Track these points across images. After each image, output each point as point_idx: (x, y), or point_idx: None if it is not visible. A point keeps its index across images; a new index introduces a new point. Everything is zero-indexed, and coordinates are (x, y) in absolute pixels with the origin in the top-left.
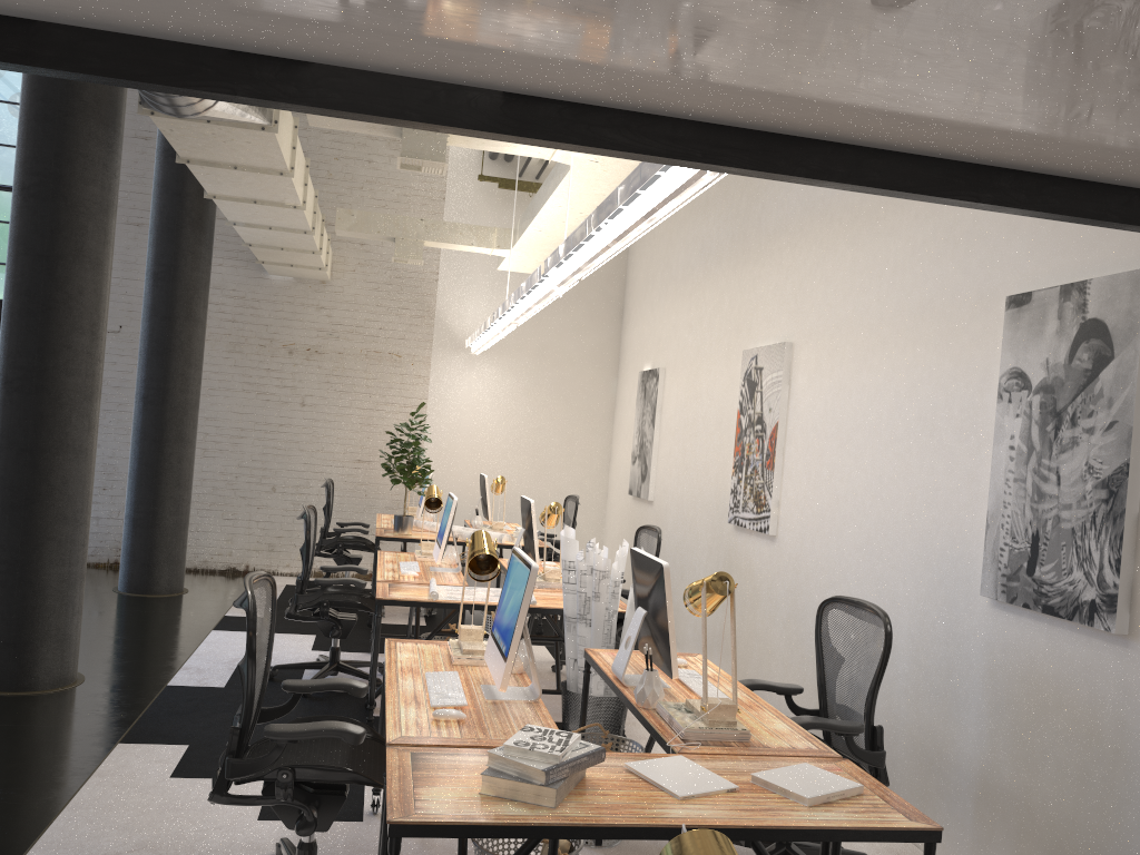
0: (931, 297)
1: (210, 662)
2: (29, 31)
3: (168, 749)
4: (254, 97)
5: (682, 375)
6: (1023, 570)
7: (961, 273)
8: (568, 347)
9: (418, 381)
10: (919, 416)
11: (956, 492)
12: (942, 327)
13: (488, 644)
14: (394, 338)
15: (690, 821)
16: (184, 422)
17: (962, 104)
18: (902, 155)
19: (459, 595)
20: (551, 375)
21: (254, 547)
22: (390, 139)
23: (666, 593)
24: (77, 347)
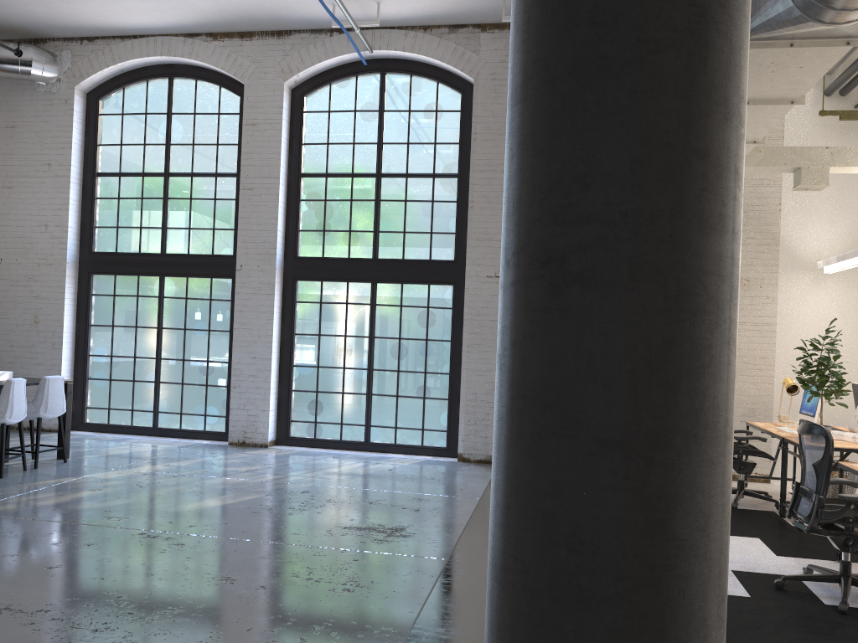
0: None
1: None
2: None
3: None
4: None
5: None
6: None
7: None
8: None
9: (766, 301)
10: None
11: None
12: None
13: None
14: (742, 265)
15: None
16: None
17: None
18: None
19: None
20: None
21: None
22: None
23: None
24: None
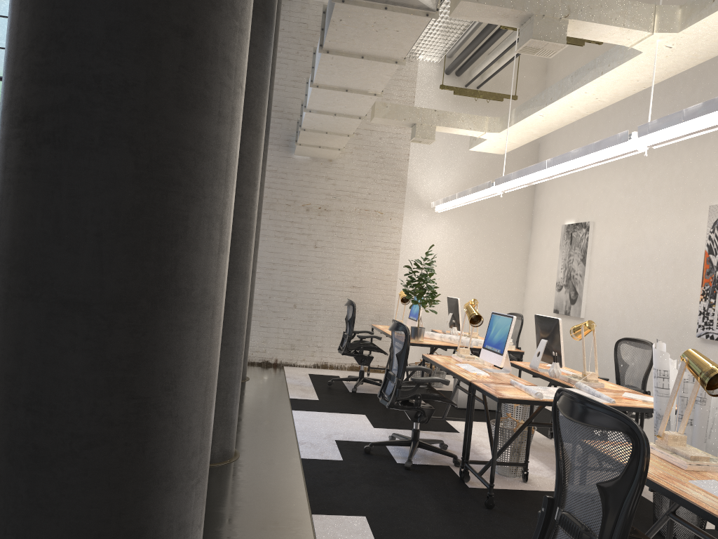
0: None
1: (314, 438)
2: None
3: (354, 521)
4: None
5: (618, 226)
6: None
7: None
8: (497, 208)
9: (394, 231)
10: None
11: None
12: None
13: None
14: (378, 201)
15: None
16: None
17: None
18: None
19: (547, 394)
20: (485, 228)
21: (281, 346)
22: None
23: None
24: (245, 196)
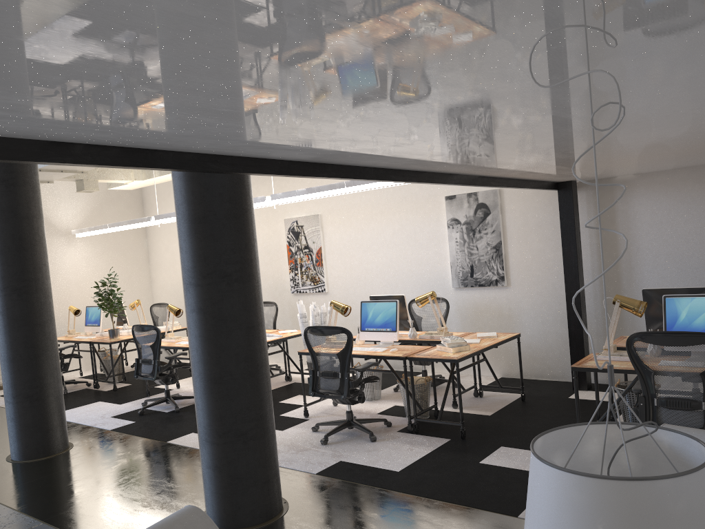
0: (405, 196)
1: (96, 420)
2: (427, 174)
3: (191, 435)
4: (454, 184)
5: None
6: (469, 276)
7: (418, 188)
8: None
9: None
10: (407, 236)
11: (432, 259)
12: (413, 206)
13: (361, 335)
14: None
15: (491, 344)
16: None
17: (549, 174)
18: (520, 180)
19: None
20: (114, 242)
21: None
22: None
23: (405, 304)
24: (47, 264)
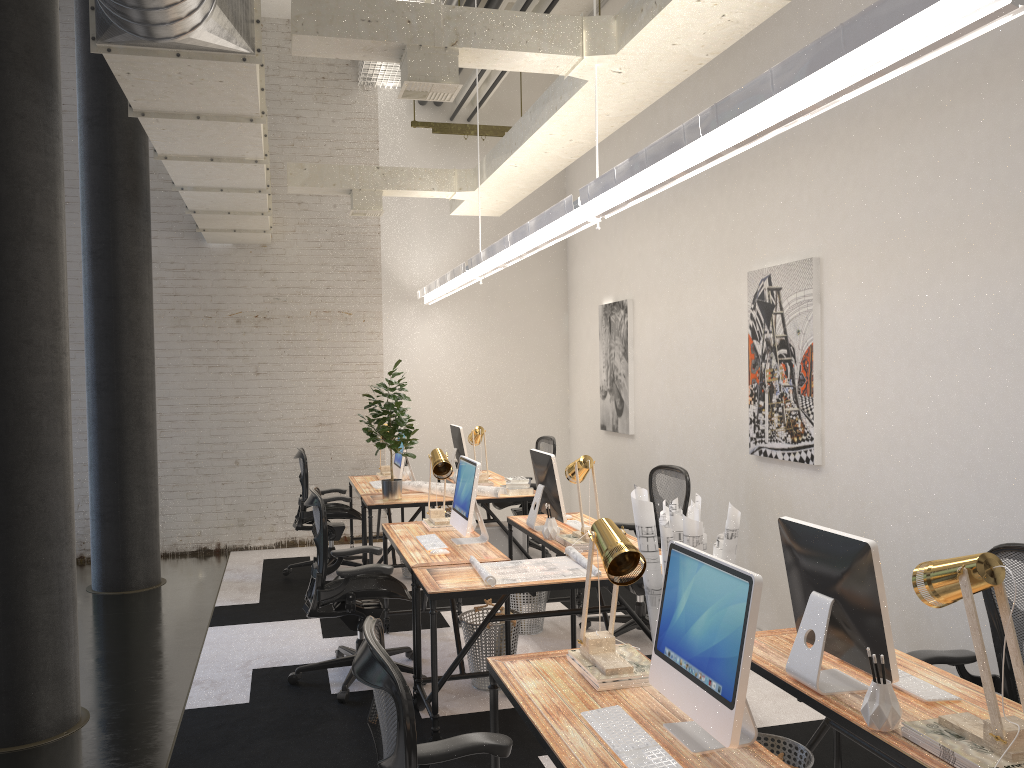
0: None
1: (222, 671)
2: None
3: None
4: None
5: (659, 305)
6: None
7: None
8: (517, 288)
9: (371, 337)
10: None
11: None
12: None
13: (654, 666)
14: (343, 296)
15: None
16: (142, 406)
17: None
18: None
19: (511, 574)
20: (503, 318)
21: (223, 524)
22: (316, 92)
23: (876, 579)
24: (39, 341)
